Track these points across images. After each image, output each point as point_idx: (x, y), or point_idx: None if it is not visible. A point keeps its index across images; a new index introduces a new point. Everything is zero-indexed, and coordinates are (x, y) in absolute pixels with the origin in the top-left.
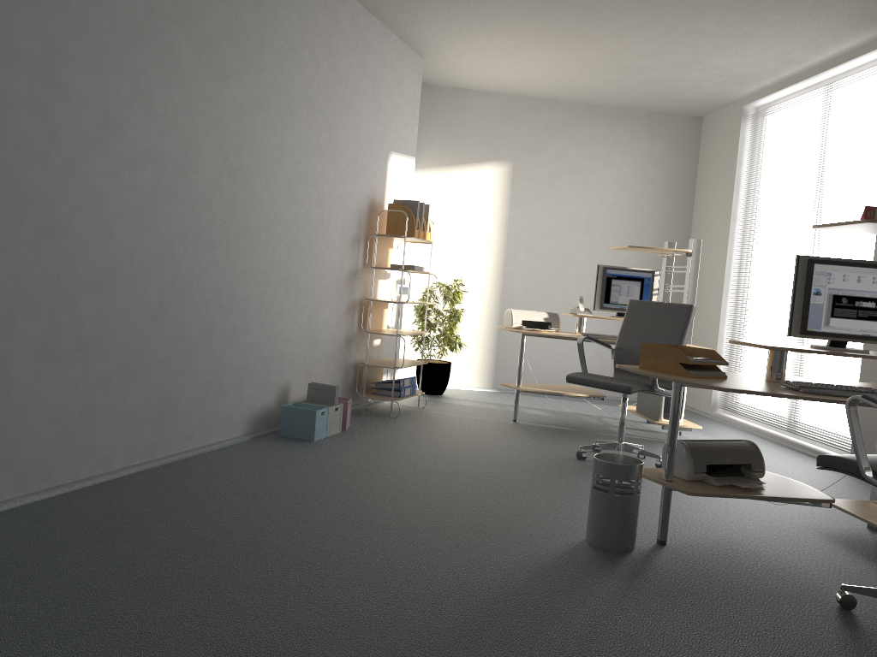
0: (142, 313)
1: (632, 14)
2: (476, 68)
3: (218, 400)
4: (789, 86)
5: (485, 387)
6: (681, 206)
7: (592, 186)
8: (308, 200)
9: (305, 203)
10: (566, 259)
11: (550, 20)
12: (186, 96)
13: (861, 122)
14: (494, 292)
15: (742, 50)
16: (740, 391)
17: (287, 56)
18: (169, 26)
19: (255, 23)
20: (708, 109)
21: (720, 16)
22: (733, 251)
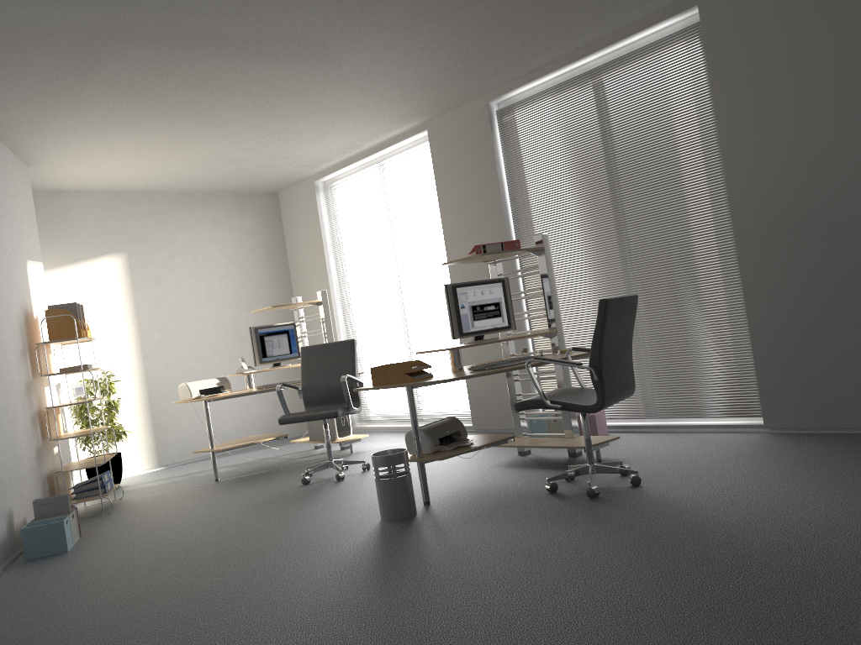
0: None
1: (245, 121)
2: (83, 170)
3: None
4: (350, 164)
5: (151, 468)
6: (279, 267)
7: (203, 262)
8: None
9: None
10: (197, 331)
11: (173, 128)
12: None
13: (413, 187)
14: (138, 376)
15: (321, 142)
16: (459, 378)
17: None
18: None
19: None
20: (284, 186)
21: (311, 119)
22: (335, 296)
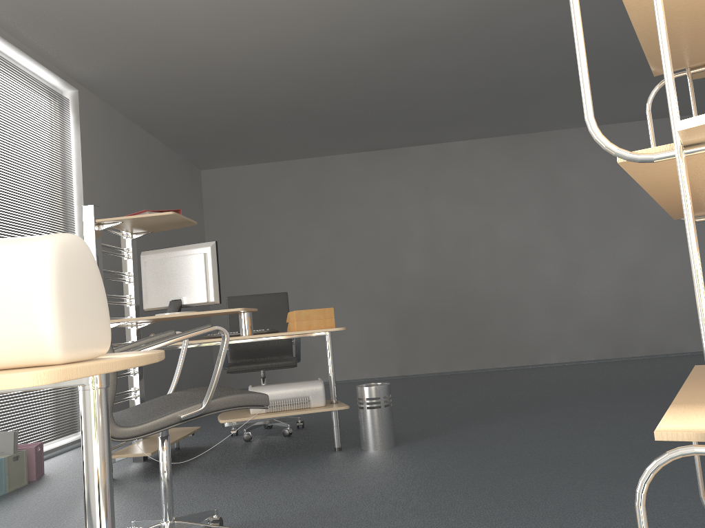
0: None
1: None
2: None
3: None
4: None
5: None
6: None
7: None
8: None
9: None
10: None
11: None
12: None
13: None
14: None
15: None
16: None
17: None
18: None
19: None
20: None
21: None
22: None
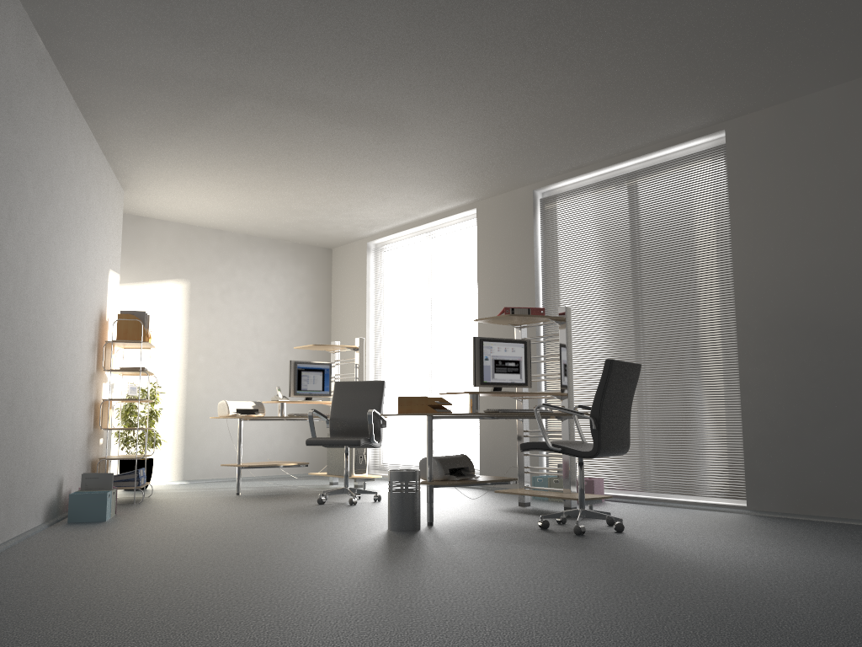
0: (4, 405)
1: (318, 177)
2: (169, 201)
3: (33, 489)
4: (403, 231)
5: (176, 480)
6: (322, 316)
7: (255, 300)
8: (75, 309)
9: (73, 312)
10: (239, 361)
11: (256, 174)
12: (29, 219)
13: (456, 257)
14: (180, 393)
15: (381, 206)
16: (475, 413)
17: (69, 188)
18: (24, 162)
19: (58, 161)
20: (339, 243)
21: (376, 184)
22: (370, 348)
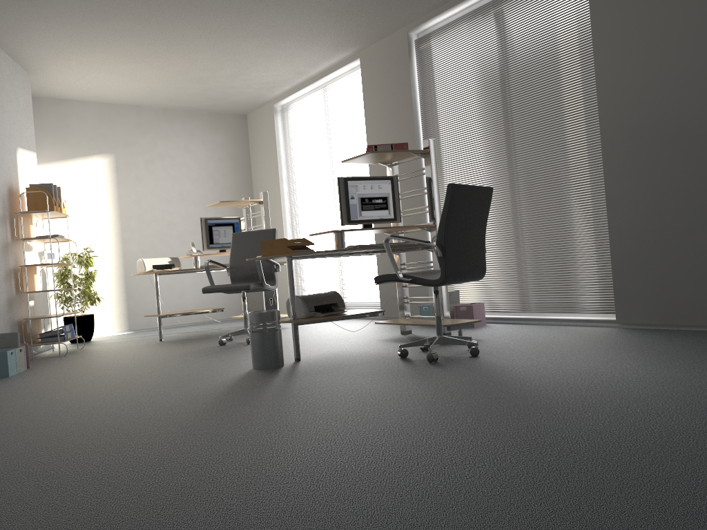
0: None
1: (198, 40)
2: (76, 81)
3: None
4: (301, 90)
5: (123, 331)
6: (243, 177)
7: (178, 167)
8: None
9: None
10: (169, 223)
11: (139, 43)
12: None
13: (348, 109)
14: (117, 255)
15: (271, 65)
16: (327, 251)
17: None
18: None
19: None
20: (250, 108)
21: (256, 42)
22: (285, 202)
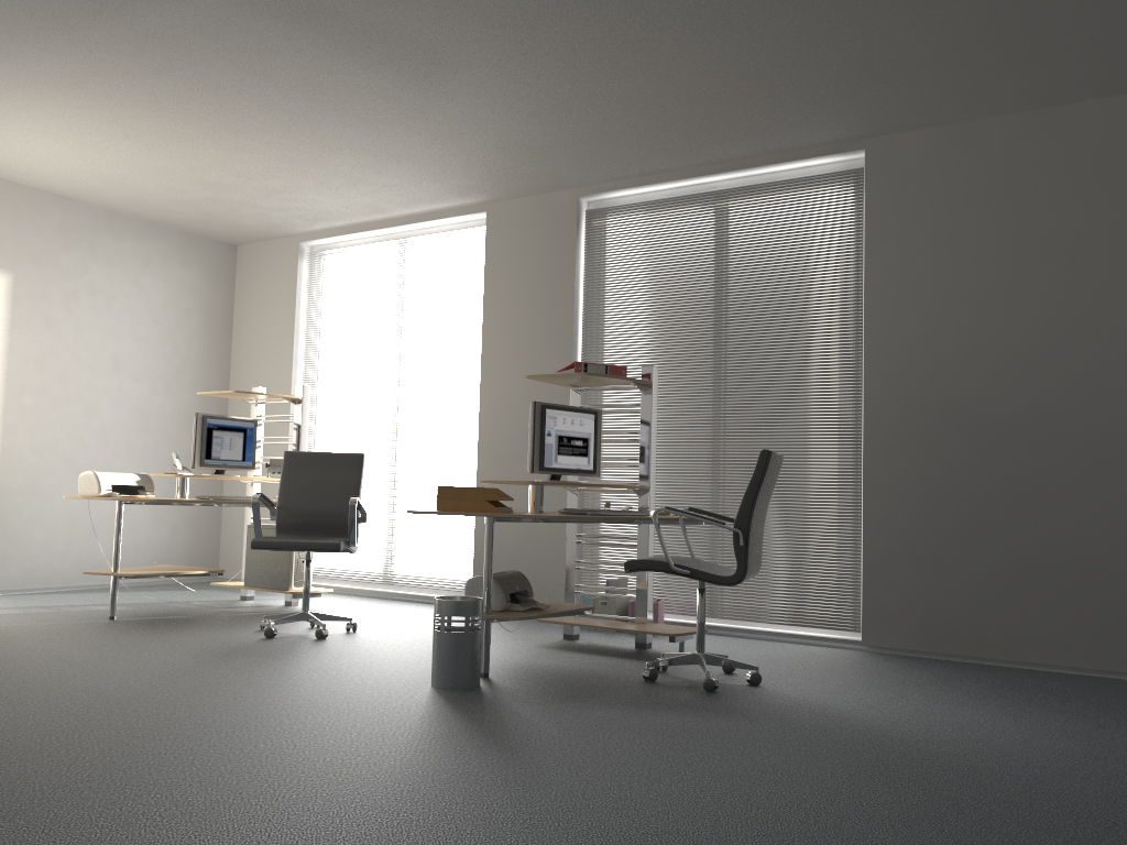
0: None
1: (271, 135)
2: None
3: None
4: (362, 232)
5: None
6: (219, 346)
7: (118, 313)
8: None
9: None
10: (89, 407)
11: (169, 117)
12: None
13: (448, 279)
14: None
15: (345, 191)
16: (565, 517)
17: None
18: None
19: None
20: (253, 238)
21: (356, 158)
22: None
